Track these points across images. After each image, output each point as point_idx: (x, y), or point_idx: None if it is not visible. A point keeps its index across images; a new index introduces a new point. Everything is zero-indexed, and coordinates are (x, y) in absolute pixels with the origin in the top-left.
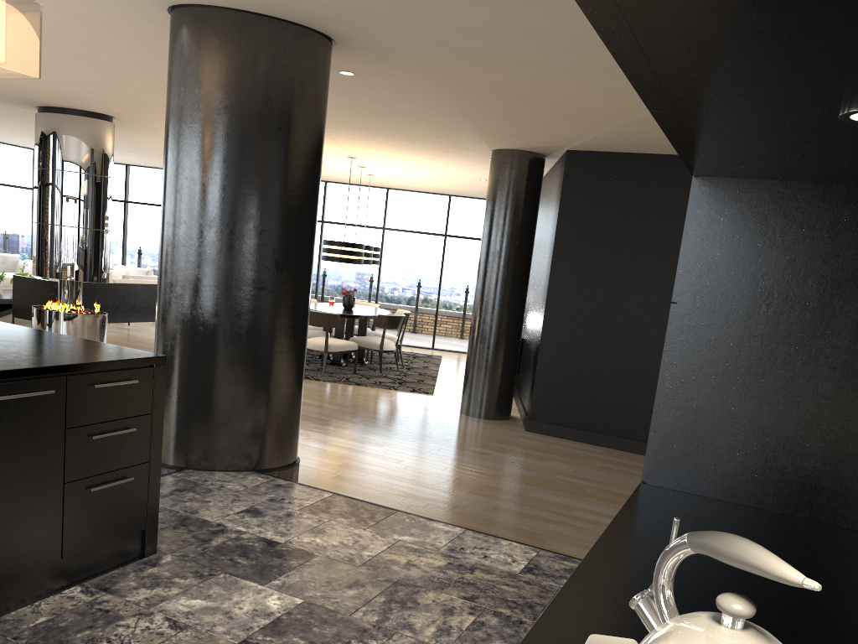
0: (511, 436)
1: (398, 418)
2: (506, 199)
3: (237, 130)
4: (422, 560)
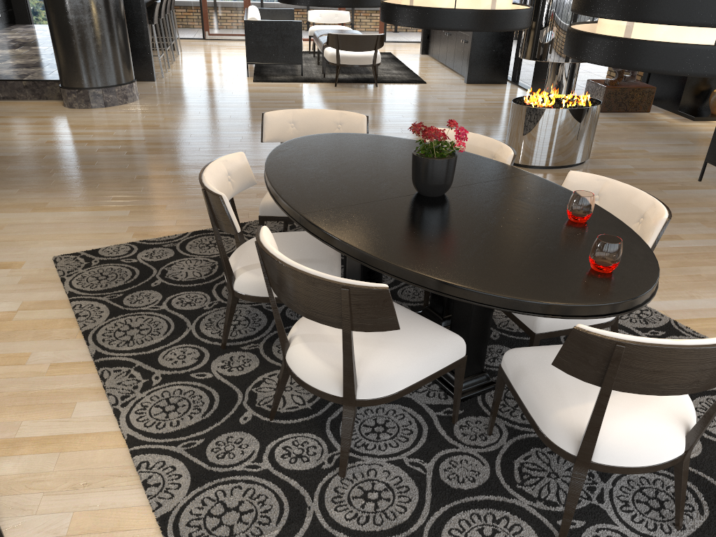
0: None
1: (62, 178)
2: None
3: None
4: None
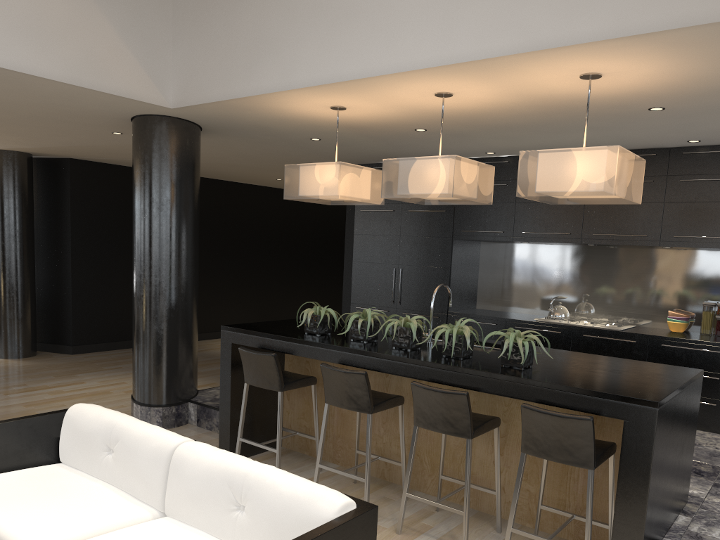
0: (83, 358)
1: (5, 371)
2: (22, 189)
3: (197, 193)
4: None
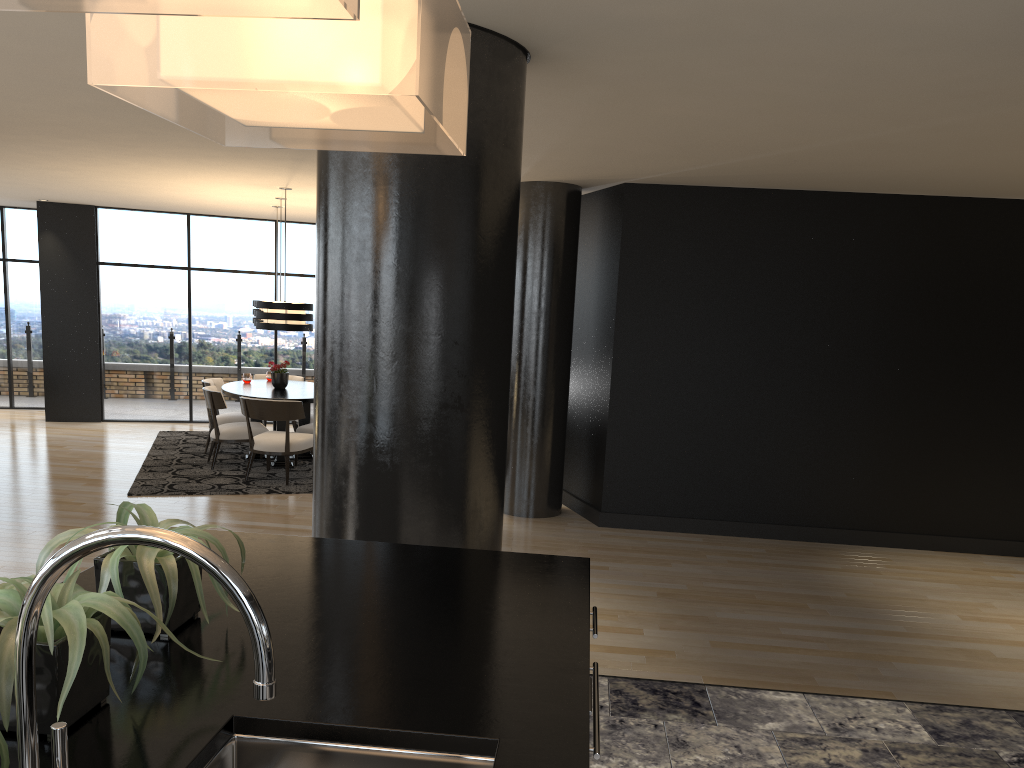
0: (595, 537)
1: None
2: (546, 244)
3: (448, 193)
4: (835, 754)
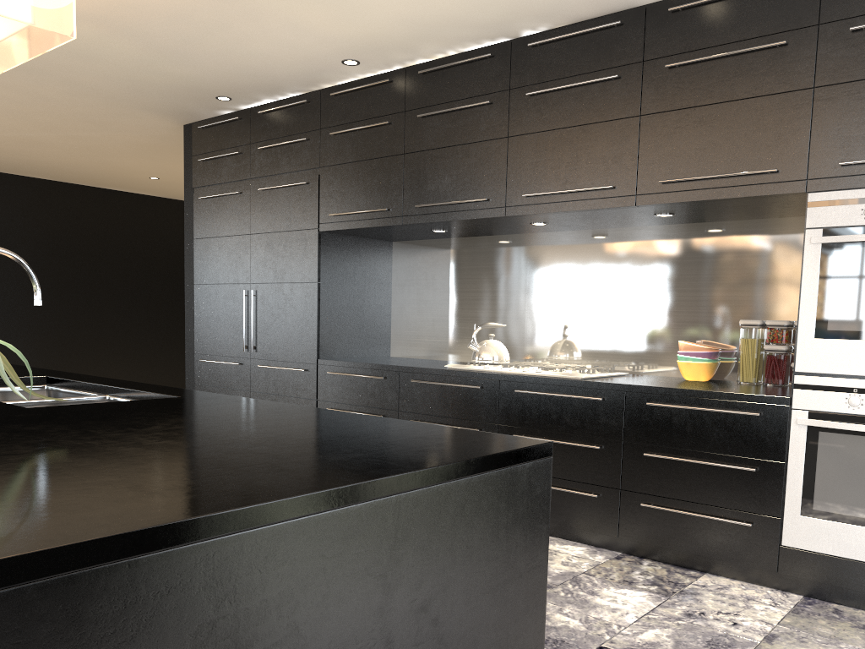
0: None
1: None
2: None
3: None
4: None
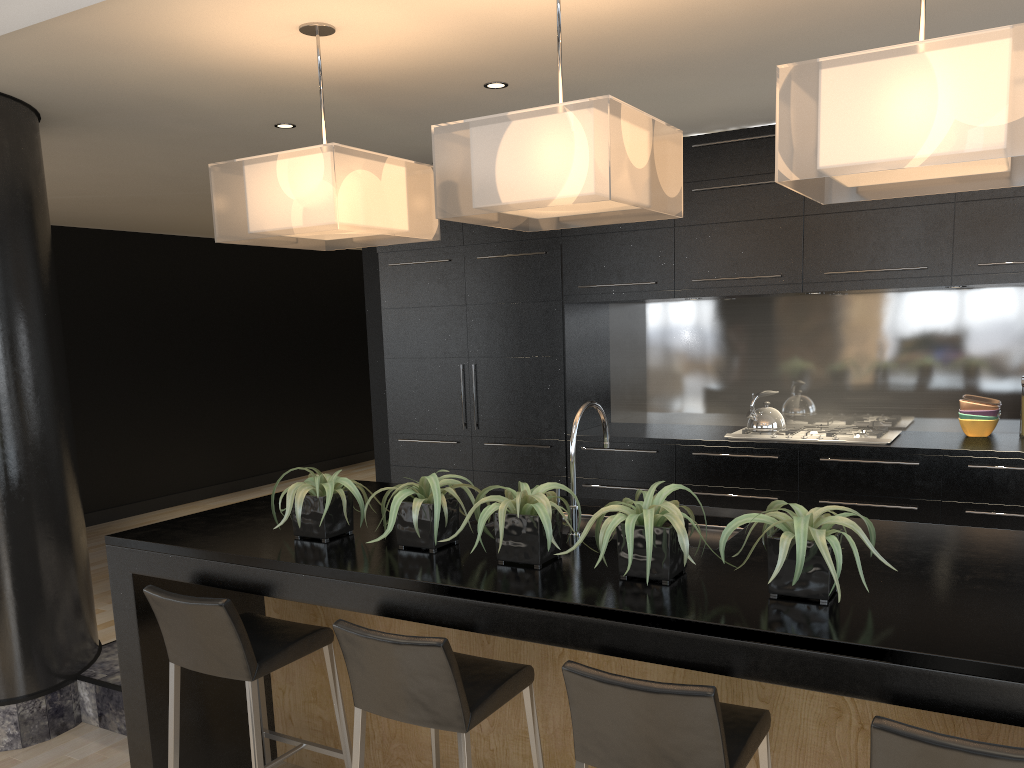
0: None
1: None
2: None
3: (44, 248)
4: None
